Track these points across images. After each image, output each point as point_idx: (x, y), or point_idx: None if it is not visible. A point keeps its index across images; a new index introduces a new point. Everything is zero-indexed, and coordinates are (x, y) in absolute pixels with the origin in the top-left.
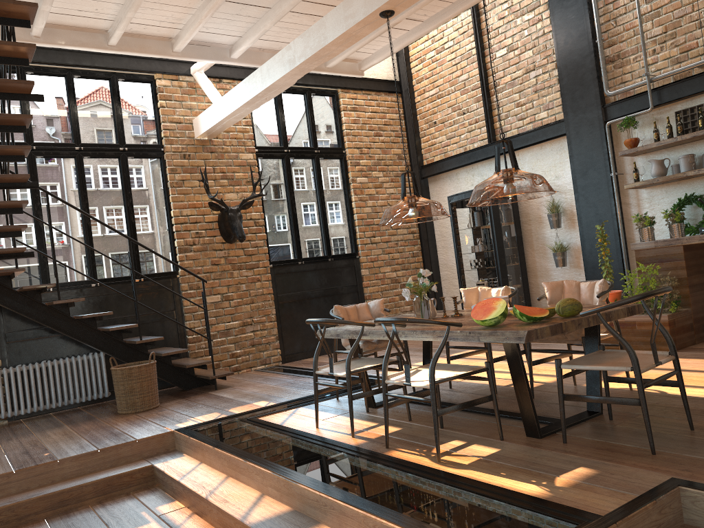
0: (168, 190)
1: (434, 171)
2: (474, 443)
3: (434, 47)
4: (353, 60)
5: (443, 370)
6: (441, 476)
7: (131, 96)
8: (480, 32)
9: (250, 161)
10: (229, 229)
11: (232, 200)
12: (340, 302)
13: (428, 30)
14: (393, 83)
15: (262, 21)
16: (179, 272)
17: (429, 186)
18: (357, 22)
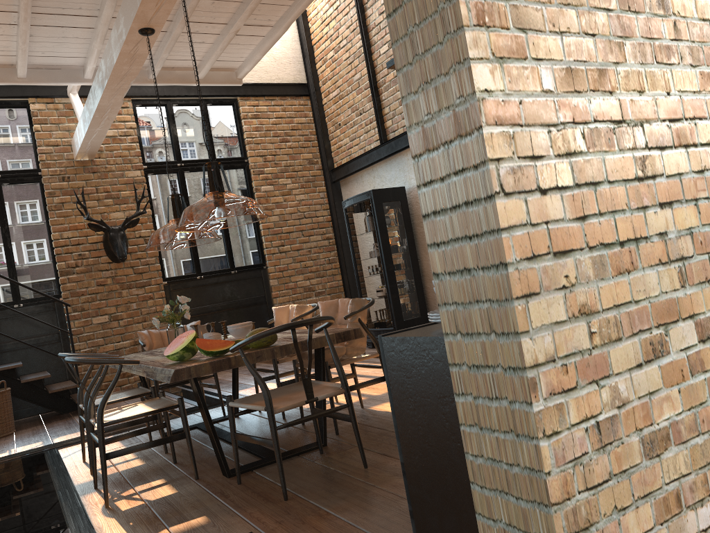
0: (47, 214)
1: (342, 174)
2: (169, 483)
3: (333, 46)
4: (227, 69)
5: (149, 406)
6: (78, 525)
7: (6, 122)
8: (365, 29)
9: (138, 178)
10: (112, 249)
11: (119, 219)
12: (247, 314)
13: (278, 35)
14: (301, 86)
15: (91, 41)
16: (61, 295)
17: (341, 190)
18: (124, 42)
